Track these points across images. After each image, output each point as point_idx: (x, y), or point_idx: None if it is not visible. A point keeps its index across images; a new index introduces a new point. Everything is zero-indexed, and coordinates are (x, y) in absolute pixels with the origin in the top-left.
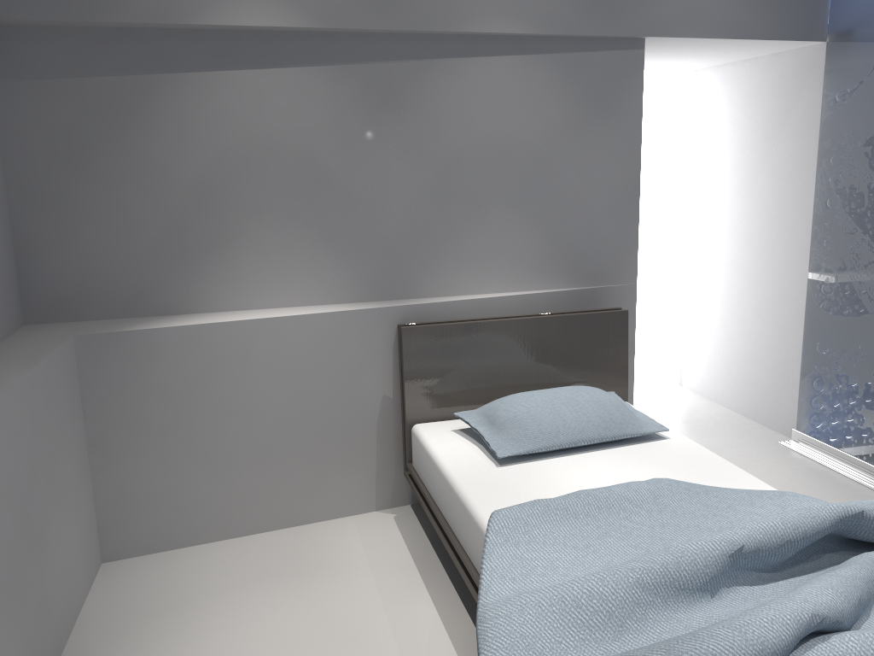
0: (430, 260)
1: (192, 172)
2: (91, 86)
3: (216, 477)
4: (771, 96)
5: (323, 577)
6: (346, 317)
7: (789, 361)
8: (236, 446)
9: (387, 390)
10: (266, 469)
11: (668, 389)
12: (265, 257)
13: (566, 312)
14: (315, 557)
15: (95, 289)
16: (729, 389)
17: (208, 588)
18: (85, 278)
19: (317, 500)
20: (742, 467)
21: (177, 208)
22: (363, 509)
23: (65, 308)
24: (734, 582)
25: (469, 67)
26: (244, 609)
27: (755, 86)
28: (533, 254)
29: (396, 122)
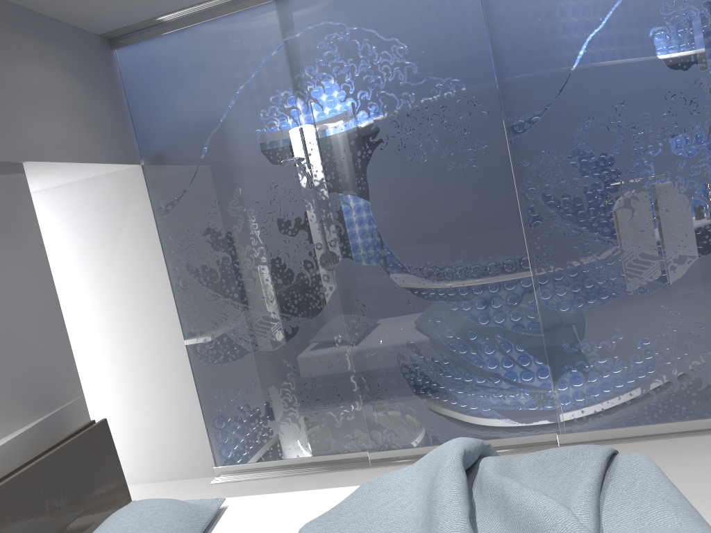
0: None
1: None
2: None
3: None
4: (98, 211)
5: None
6: None
7: (191, 416)
8: None
9: None
10: None
11: None
12: None
13: (52, 446)
14: None
15: None
16: (135, 467)
17: None
18: None
19: None
20: None
21: None
22: None
23: None
24: None
25: None
26: None
27: (77, 206)
28: None
29: None
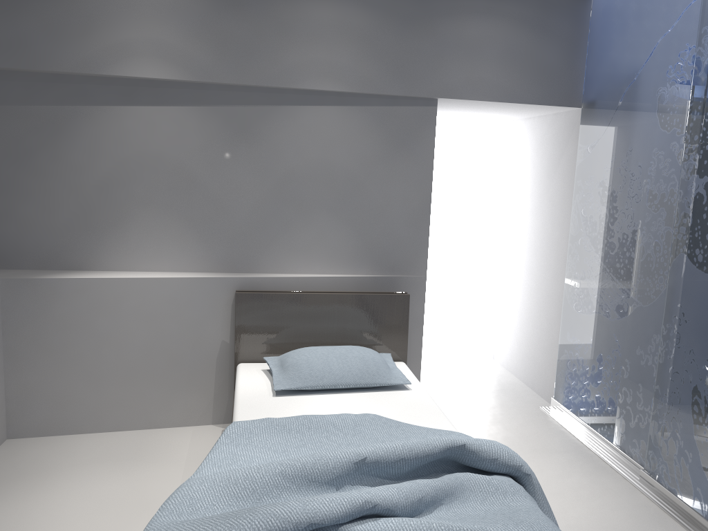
0: (268, 247)
1: (99, 173)
2: (35, 111)
3: (93, 387)
4: (552, 144)
5: (149, 464)
6: (197, 282)
7: (553, 345)
8: (110, 366)
9: (225, 337)
10: (131, 385)
11: (482, 361)
12: (147, 235)
13: (363, 292)
14: (152, 450)
15: (26, 248)
16: (519, 364)
17: (68, 463)
18: (20, 240)
19: (167, 411)
20: (500, 422)
21: (87, 197)
22: (202, 422)
23: (5, 260)
24: (359, 483)
25: (303, 112)
26: (85, 479)
27: (544, 136)
28: (346, 248)
29: (247, 147)
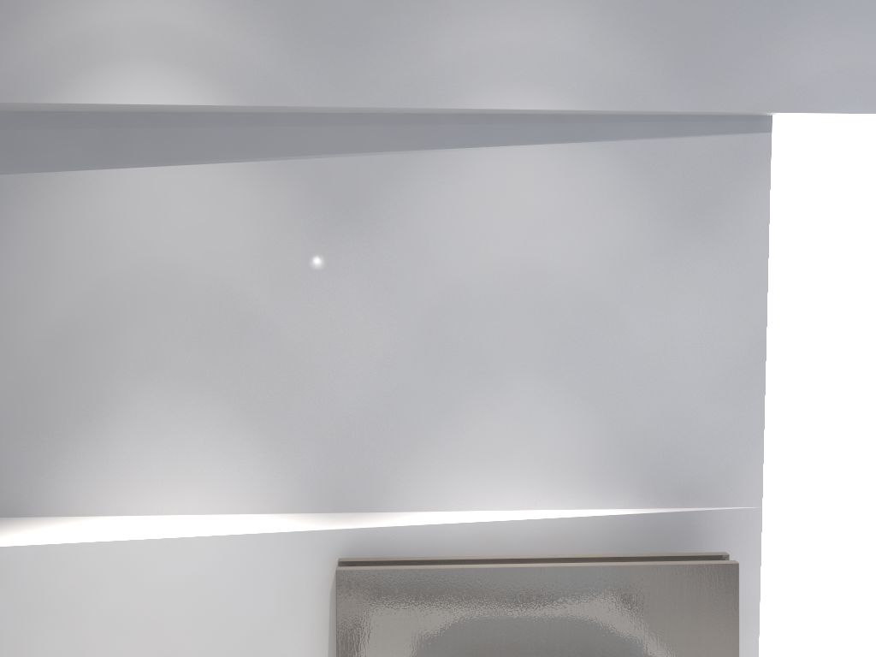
0: (409, 454)
1: (53, 312)
2: None
3: None
4: None
5: None
6: (254, 544)
7: None
8: None
9: None
10: None
11: (838, 638)
12: (152, 438)
13: (627, 556)
14: None
15: None
16: None
17: None
18: None
19: None
20: None
21: (29, 363)
22: None
23: None
24: None
25: (476, 161)
26: None
27: None
28: (580, 450)
29: (359, 243)
